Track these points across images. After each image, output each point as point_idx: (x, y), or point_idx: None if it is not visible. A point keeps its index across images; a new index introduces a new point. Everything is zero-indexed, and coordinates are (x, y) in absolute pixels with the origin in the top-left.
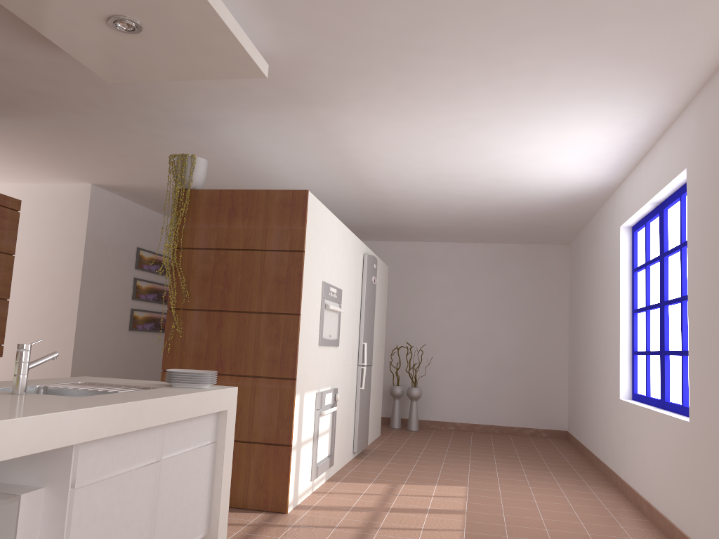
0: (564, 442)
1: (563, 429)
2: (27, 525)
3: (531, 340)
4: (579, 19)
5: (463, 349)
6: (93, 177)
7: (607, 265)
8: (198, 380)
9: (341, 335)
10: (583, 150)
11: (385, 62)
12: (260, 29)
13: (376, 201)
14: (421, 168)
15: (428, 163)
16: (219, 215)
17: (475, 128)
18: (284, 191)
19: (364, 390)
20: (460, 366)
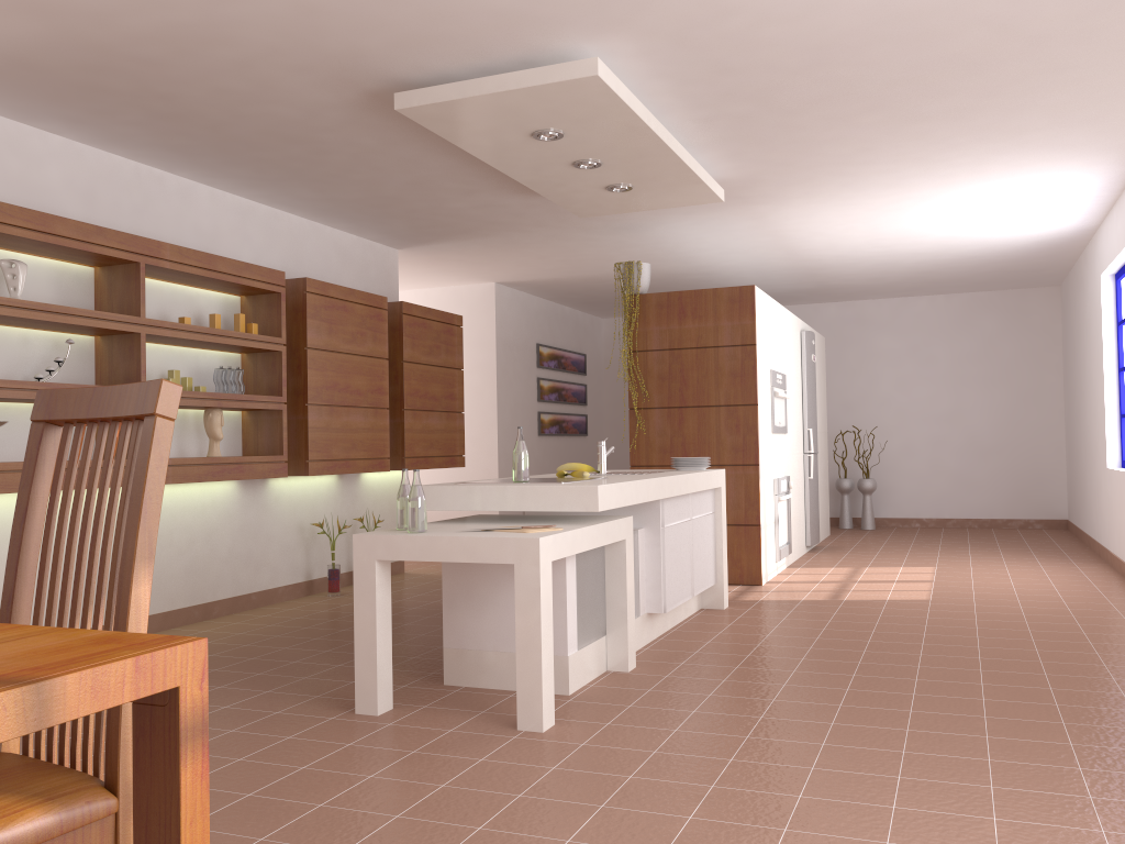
0: (1062, 532)
1: (1062, 517)
2: (640, 549)
3: (1013, 411)
4: (1004, 133)
5: (926, 428)
6: (500, 277)
7: (1092, 318)
8: (699, 463)
9: (788, 421)
10: (1041, 206)
11: (828, 173)
12: (720, 167)
13: (808, 267)
14: (862, 236)
15: (870, 231)
16: (669, 316)
17: (919, 202)
18: (730, 289)
19: (813, 480)
20: (922, 450)
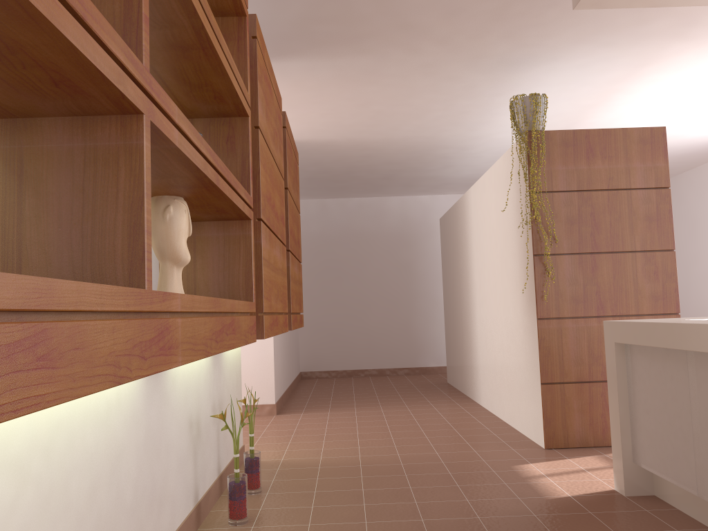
0: None
1: None
2: None
3: None
4: None
5: None
6: None
7: None
8: None
9: None
10: None
11: None
12: None
13: None
14: (656, 110)
15: (674, 103)
16: (576, 156)
17: None
18: (641, 129)
19: None
20: None
